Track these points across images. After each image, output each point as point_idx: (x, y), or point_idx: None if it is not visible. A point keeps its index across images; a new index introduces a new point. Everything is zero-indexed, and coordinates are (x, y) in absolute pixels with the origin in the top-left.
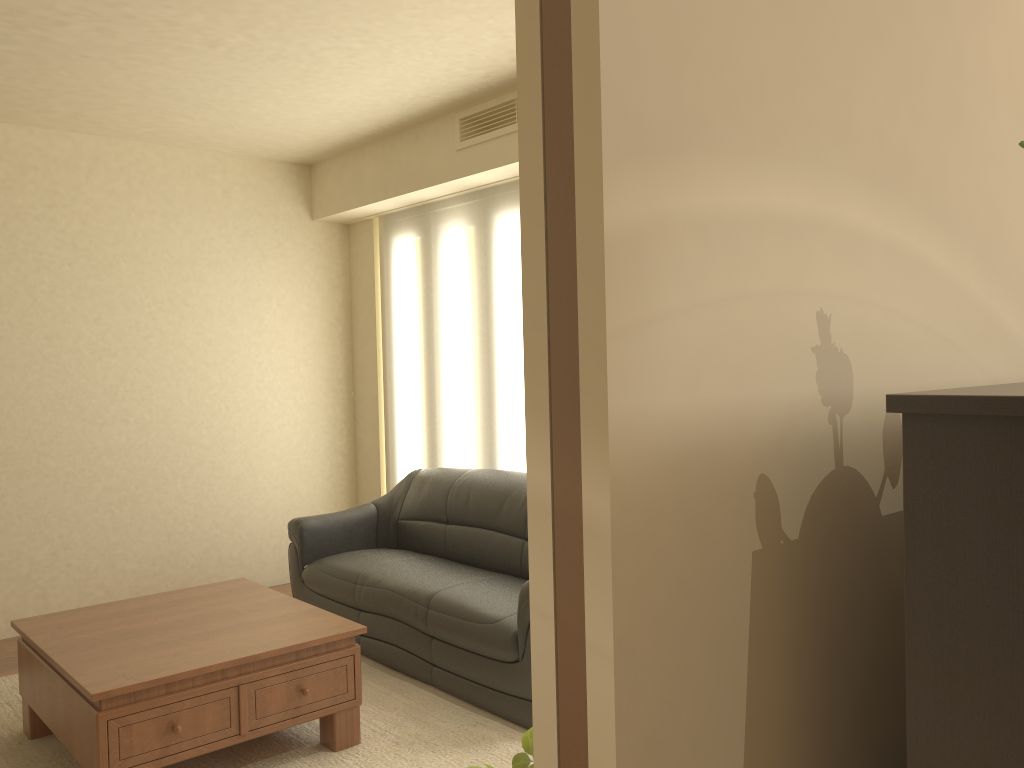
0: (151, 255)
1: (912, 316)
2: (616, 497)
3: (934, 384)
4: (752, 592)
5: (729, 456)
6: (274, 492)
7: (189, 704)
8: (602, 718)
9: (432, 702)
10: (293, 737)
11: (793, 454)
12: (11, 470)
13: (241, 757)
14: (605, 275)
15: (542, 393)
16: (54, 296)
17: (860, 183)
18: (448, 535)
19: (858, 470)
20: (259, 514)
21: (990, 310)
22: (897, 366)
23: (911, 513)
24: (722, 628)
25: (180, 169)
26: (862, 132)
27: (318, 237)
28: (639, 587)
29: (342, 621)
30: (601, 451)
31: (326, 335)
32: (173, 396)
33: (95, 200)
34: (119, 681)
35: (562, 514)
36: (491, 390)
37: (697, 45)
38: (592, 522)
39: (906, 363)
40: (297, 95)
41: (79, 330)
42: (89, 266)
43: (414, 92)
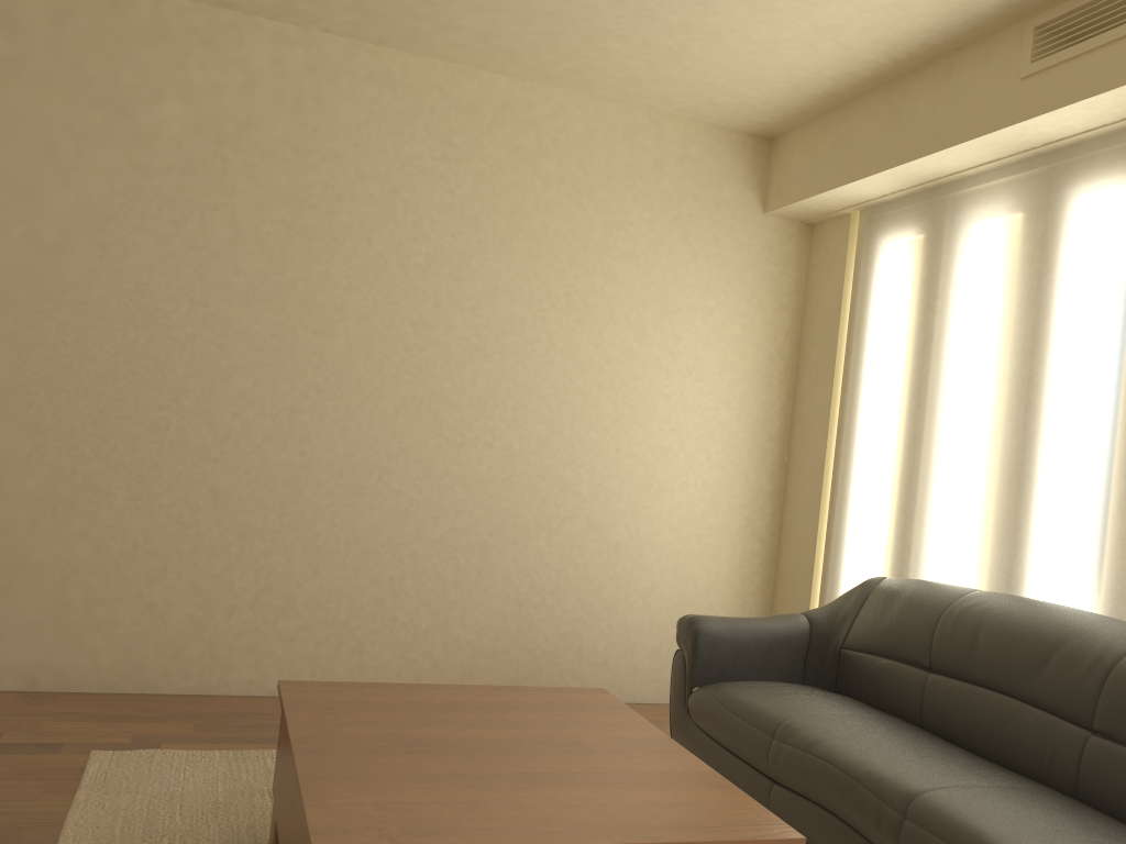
0: (552, 235)
1: None
2: None
3: None
4: None
5: None
6: (662, 574)
7: None
8: None
9: None
10: None
11: None
12: (347, 484)
13: None
14: None
15: None
16: (429, 272)
17: None
18: (930, 690)
19: None
20: (638, 601)
21: None
22: None
23: None
24: None
25: (603, 128)
26: None
27: (769, 237)
28: None
29: (759, 813)
30: None
31: (761, 372)
32: (552, 422)
33: (495, 157)
34: (366, 837)
35: None
36: (1025, 469)
37: None
38: None
39: None
40: None
41: (451, 320)
42: (475, 240)
43: None
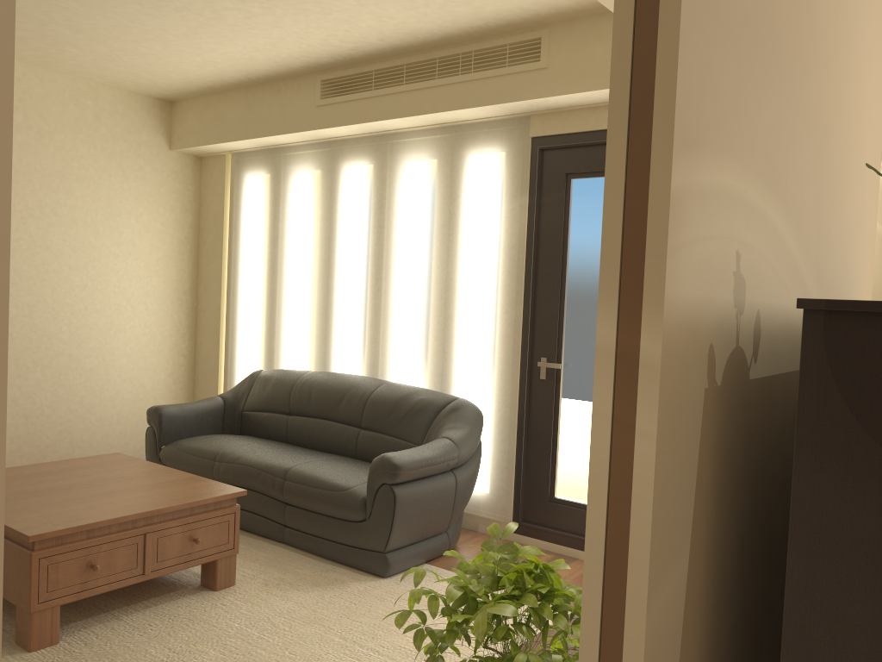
0: (25, 166)
1: (769, 260)
2: (663, 345)
3: (773, 303)
4: (703, 412)
5: (701, 330)
6: (123, 385)
7: (105, 548)
8: (644, 473)
9: (286, 555)
10: (176, 581)
11: (722, 334)
12: None
13: (135, 596)
14: (669, 216)
15: (613, 283)
16: None
17: (756, 176)
18: (290, 424)
19: (743, 349)
20: (108, 403)
21: (797, 262)
22: (761, 290)
23: (804, 365)
24: (691, 431)
25: (56, 92)
26: (759, 145)
27: (174, 165)
28: (667, 399)
29: (224, 486)
30: (657, 318)
31: (176, 251)
32: (38, 294)
33: None
34: (48, 526)
35: (623, 355)
36: (329, 307)
37: (707, 86)
38: (646, 359)
39: (764, 288)
40: (186, 42)
41: None
42: None
43: (288, 53)
